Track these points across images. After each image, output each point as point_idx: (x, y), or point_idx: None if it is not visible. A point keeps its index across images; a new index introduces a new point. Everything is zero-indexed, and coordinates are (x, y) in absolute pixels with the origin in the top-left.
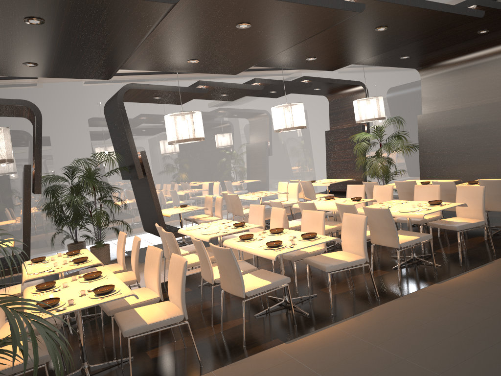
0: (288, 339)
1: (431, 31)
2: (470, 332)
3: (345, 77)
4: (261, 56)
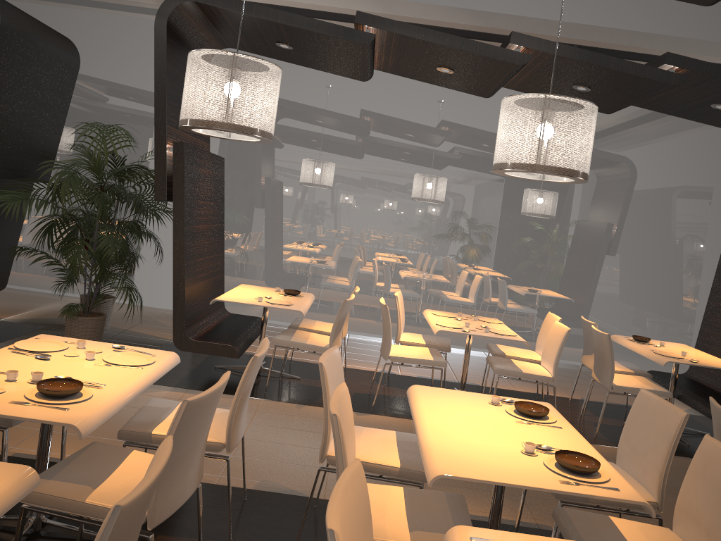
0: None
1: None
2: None
3: None
4: None
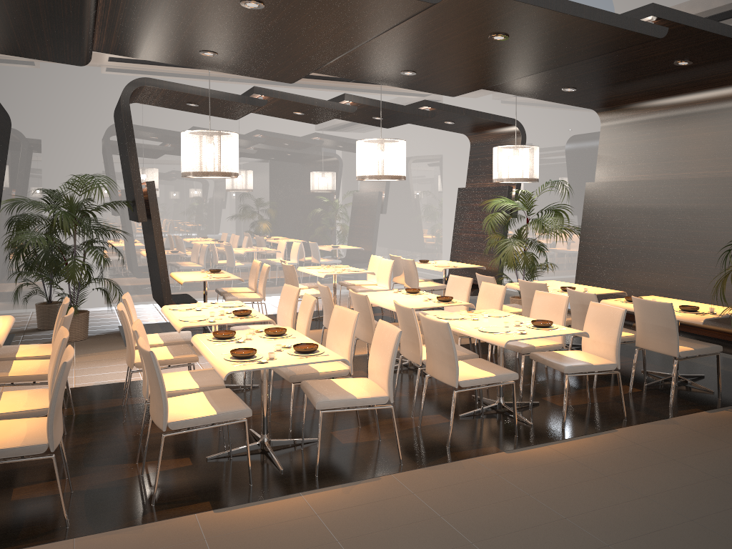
0: (222, 505)
1: (585, 51)
2: (493, 545)
3: (505, 110)
4: (314, 58)
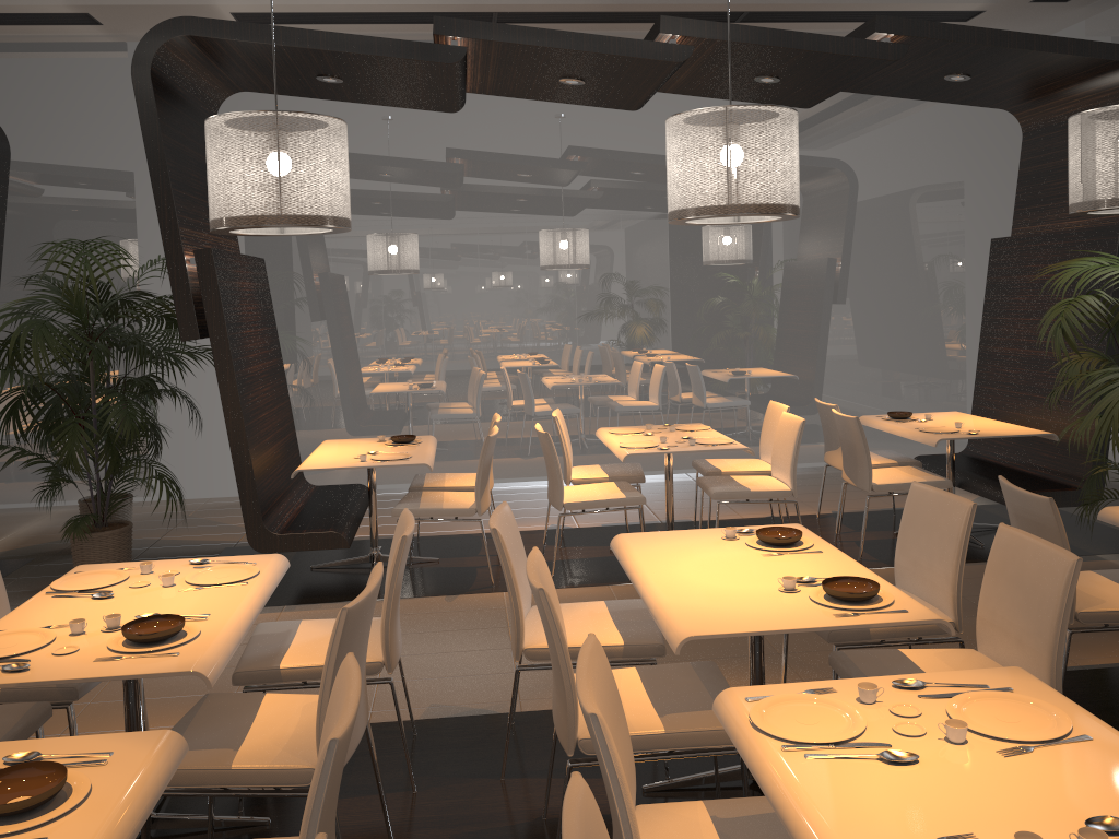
0: None
1: None
2: None
3: None
4: None
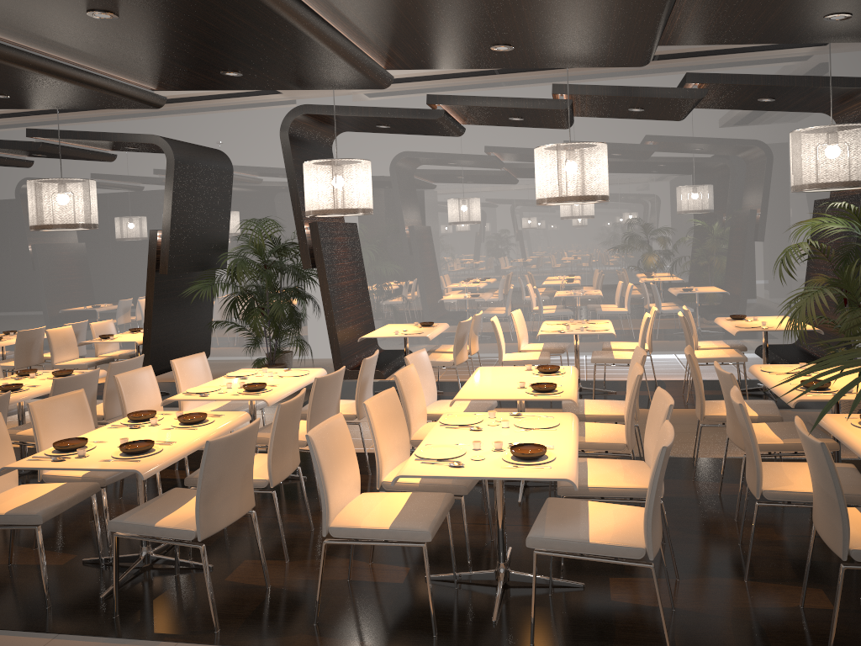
0: None
1: None
2: None
3: None
4: (315, 56)
